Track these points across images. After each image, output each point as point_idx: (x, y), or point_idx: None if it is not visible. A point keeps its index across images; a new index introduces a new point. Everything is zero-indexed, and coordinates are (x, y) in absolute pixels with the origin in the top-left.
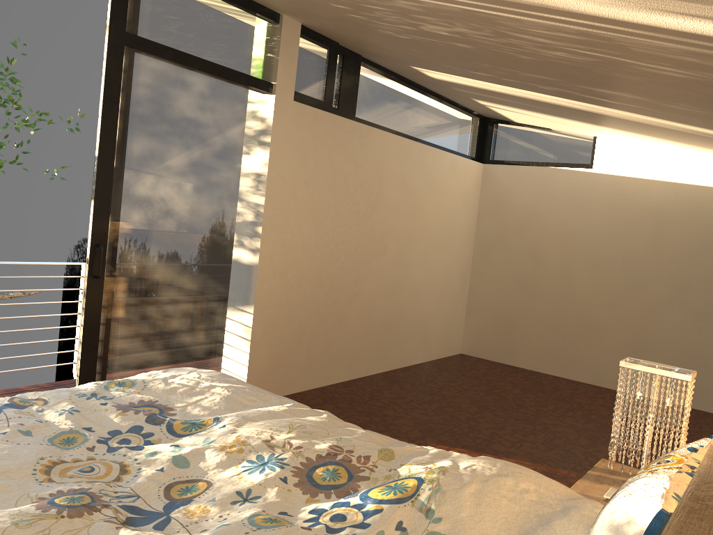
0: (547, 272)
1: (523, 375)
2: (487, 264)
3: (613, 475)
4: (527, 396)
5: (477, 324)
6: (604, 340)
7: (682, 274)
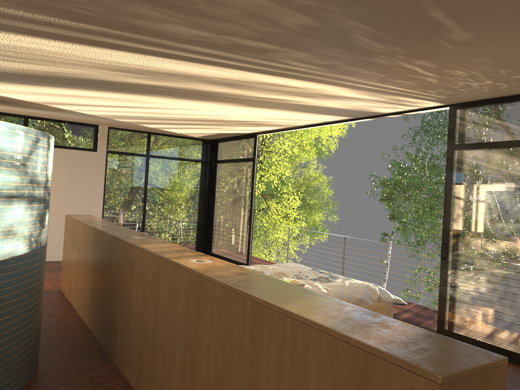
0: None
1: None
2: None
3: None
4: None
5: None
6: None
7: None
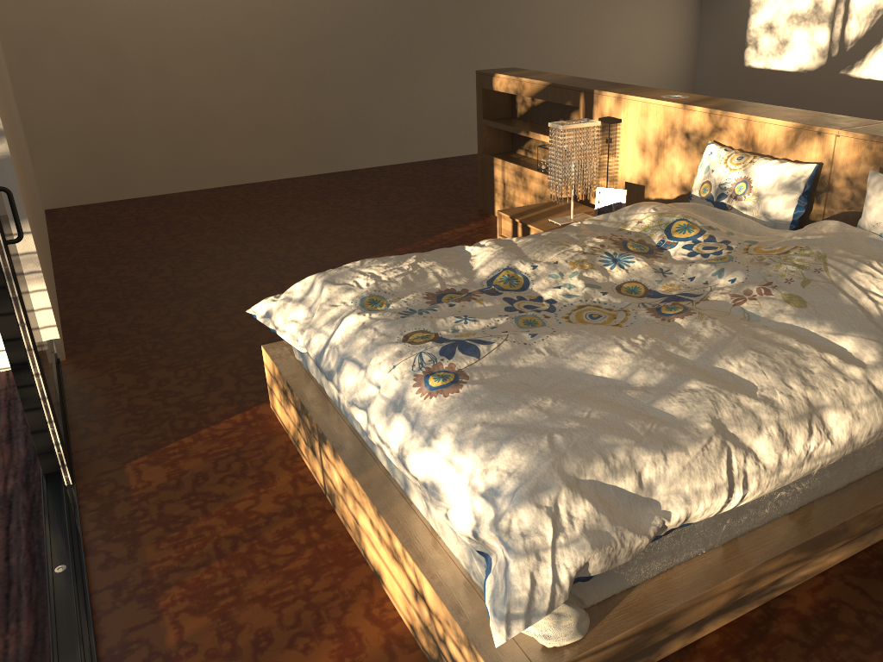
0: (135, 68)
1: (164, 203)
2: (39, 75)
3: (526, 215)
4: (228, 217)
5: (55, 163)
6: (229, 133)
7: (287, 42)
